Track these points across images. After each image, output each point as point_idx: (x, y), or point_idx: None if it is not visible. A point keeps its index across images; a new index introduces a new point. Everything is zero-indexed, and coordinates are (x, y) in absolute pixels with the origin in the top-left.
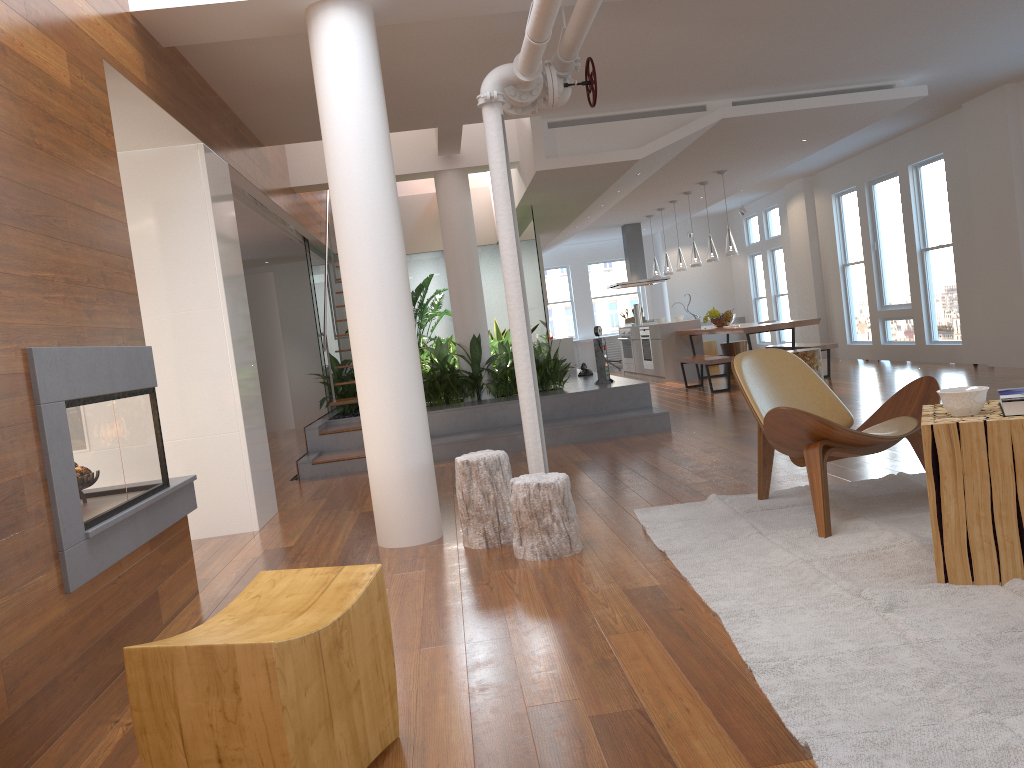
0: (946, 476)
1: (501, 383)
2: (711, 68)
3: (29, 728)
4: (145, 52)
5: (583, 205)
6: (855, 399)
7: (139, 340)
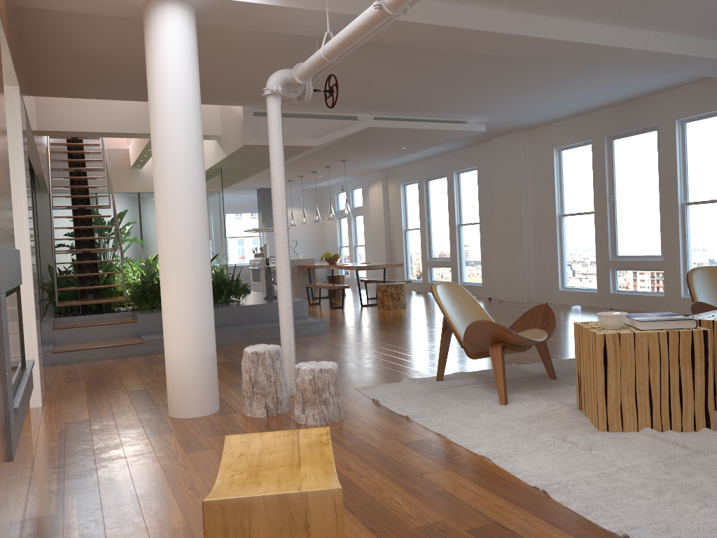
0: (611, 365)
1: None
2: (375, 93)
3: None
4: (6, 7)
5: (254, 172)
6: (436, 317)
7: (14, 244)
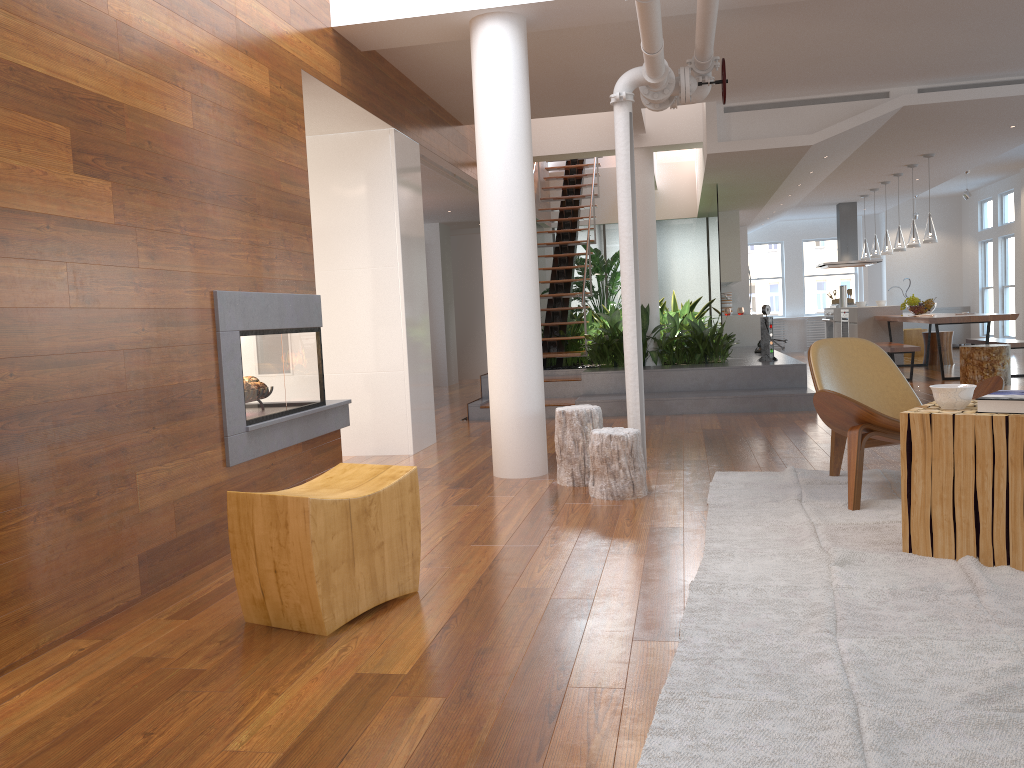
0: (917, 459)
1: (665, 352)
2: (882, 58)
3: (190, 550)
4: (342, 58)
5: (773, 185)
6: None
7: (310, 290)
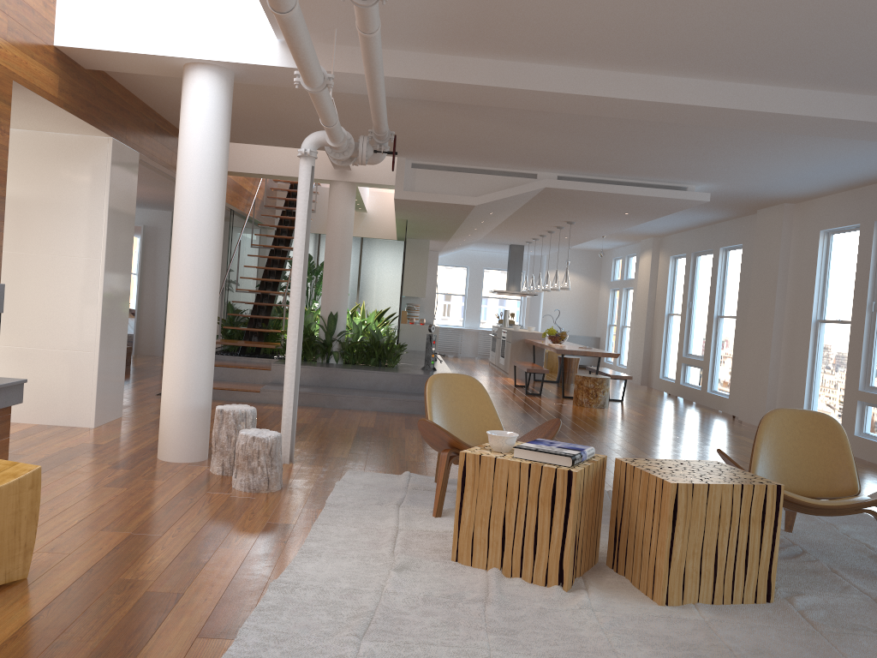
0: (468, 489)
1: (346, 353)
2: (528, 151)
3: None
4: (63, 73)
5: (452, 227)
6: (610, 423)
7: None
